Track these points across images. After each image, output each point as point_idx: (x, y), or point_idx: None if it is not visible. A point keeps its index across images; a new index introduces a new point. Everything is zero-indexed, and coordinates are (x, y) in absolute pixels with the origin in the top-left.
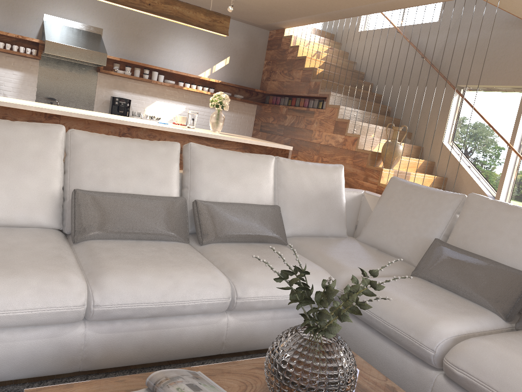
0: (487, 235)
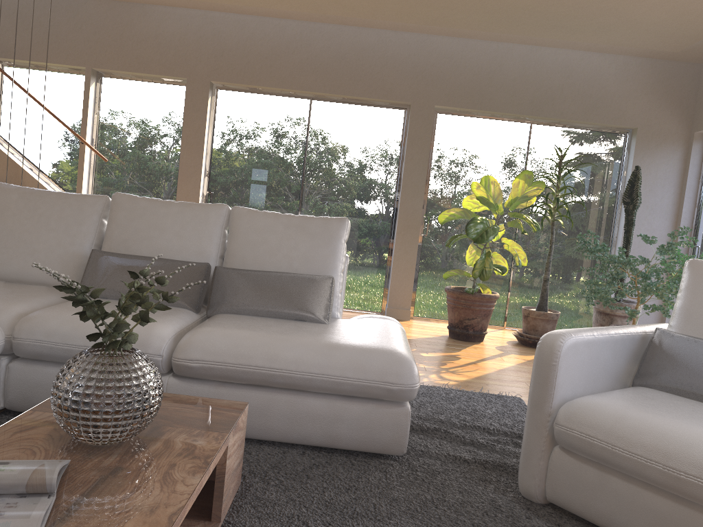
0: (149, 234)
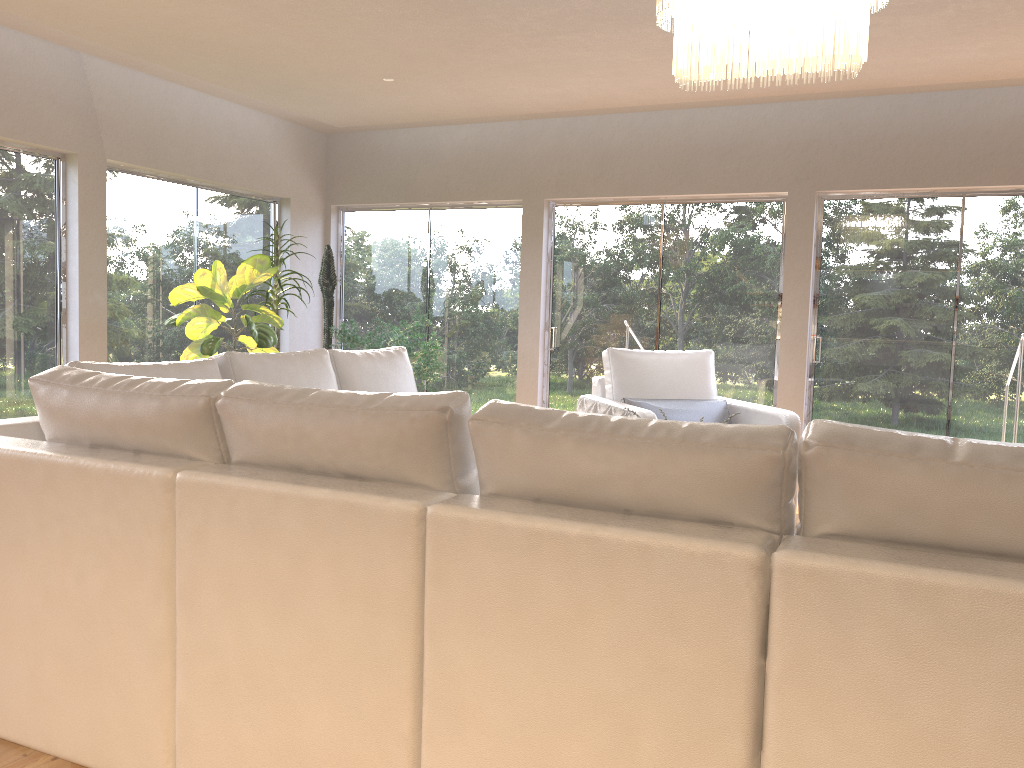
0: None
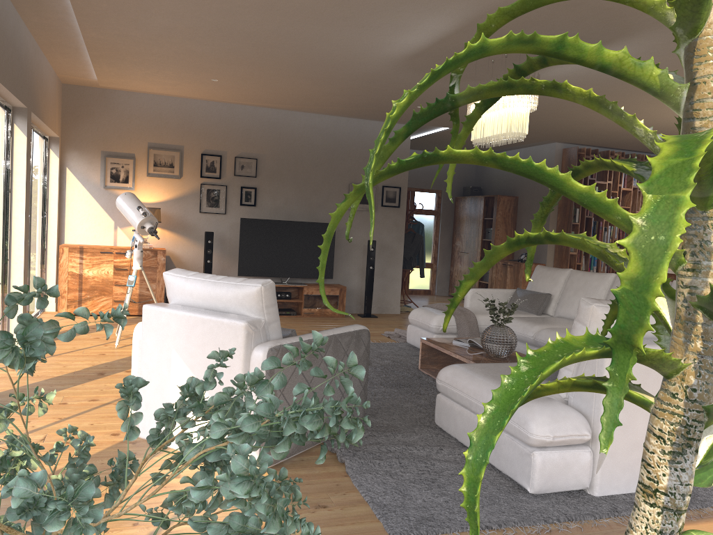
0: None
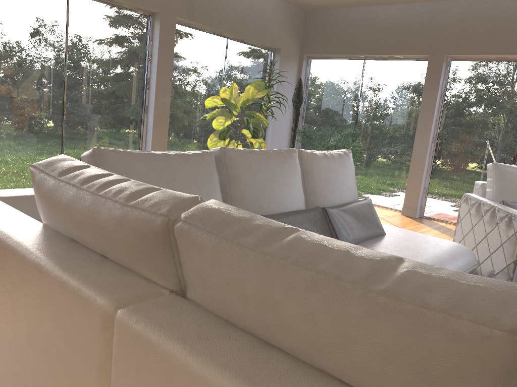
0: (271, 189)
